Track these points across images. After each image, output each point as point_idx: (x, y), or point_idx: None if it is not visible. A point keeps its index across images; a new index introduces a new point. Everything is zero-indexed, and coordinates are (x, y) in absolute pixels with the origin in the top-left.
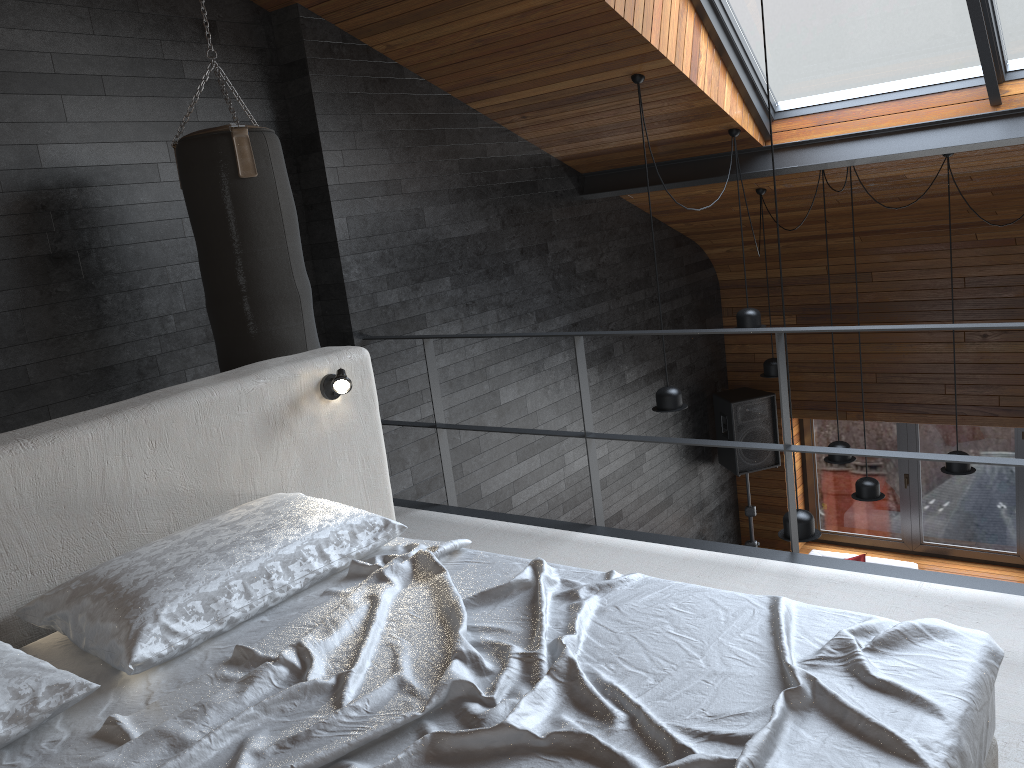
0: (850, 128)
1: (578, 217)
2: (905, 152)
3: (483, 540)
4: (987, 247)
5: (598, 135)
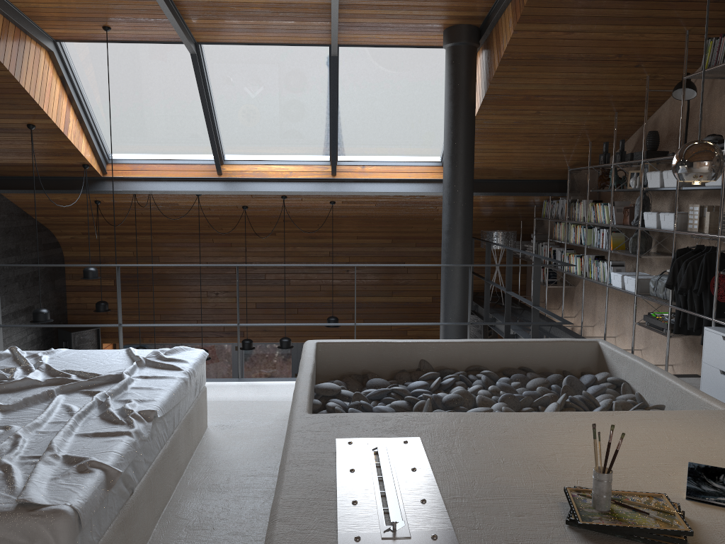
0: (151, 174)
1: None
2: (178, 190)
3: None
4: (218, 246)
5: None
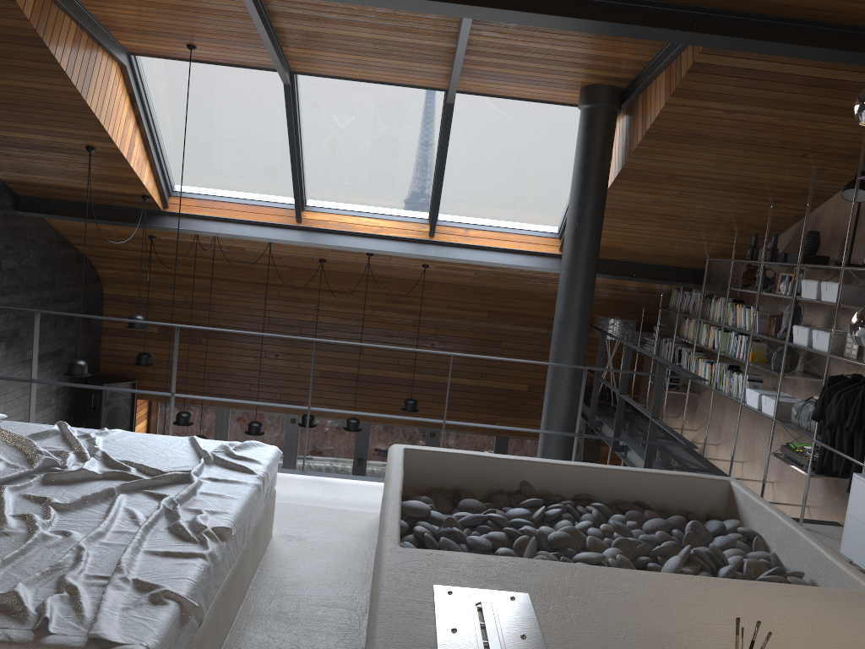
0: (219, 213)
1: (10, 226)
2: (249, 236)
3: None
4: (284, 300)
5: (44, 173)
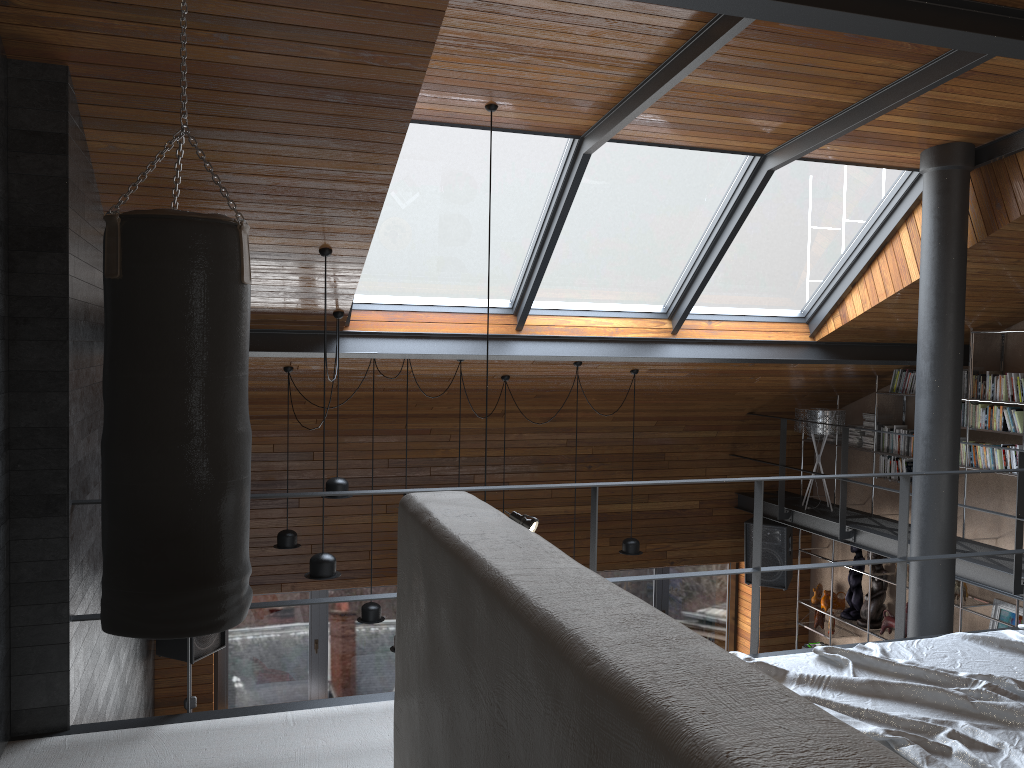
0: (417, 328)
1: None
2: (463, 354)
3: (322, 730)
4: (410, 435)
5: None
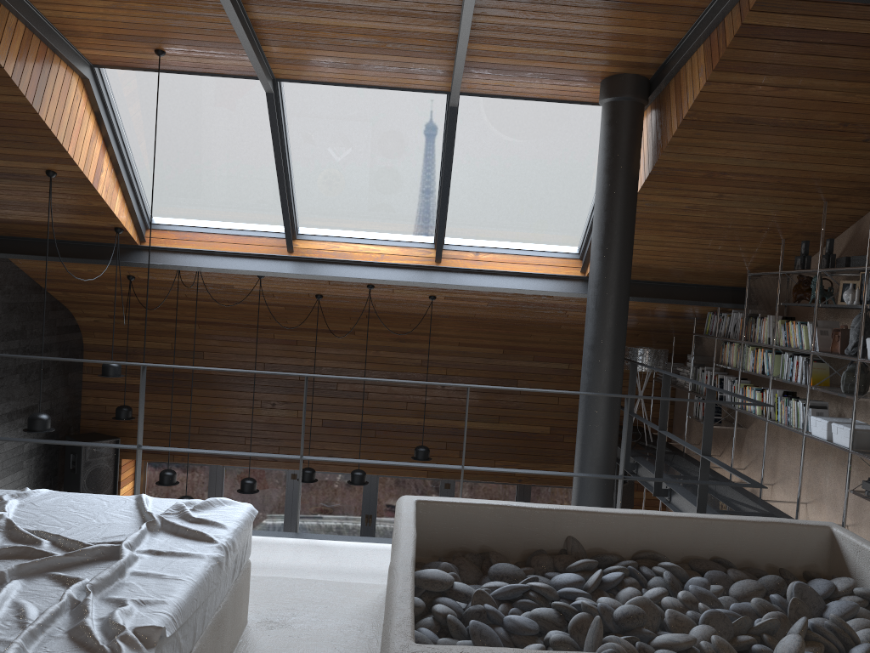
0: (201, 246)
1: None
2: (235, 269)
3: None
4: (280, 344)
5: (4, 207)
